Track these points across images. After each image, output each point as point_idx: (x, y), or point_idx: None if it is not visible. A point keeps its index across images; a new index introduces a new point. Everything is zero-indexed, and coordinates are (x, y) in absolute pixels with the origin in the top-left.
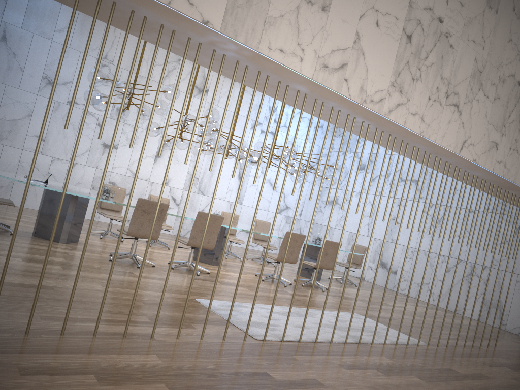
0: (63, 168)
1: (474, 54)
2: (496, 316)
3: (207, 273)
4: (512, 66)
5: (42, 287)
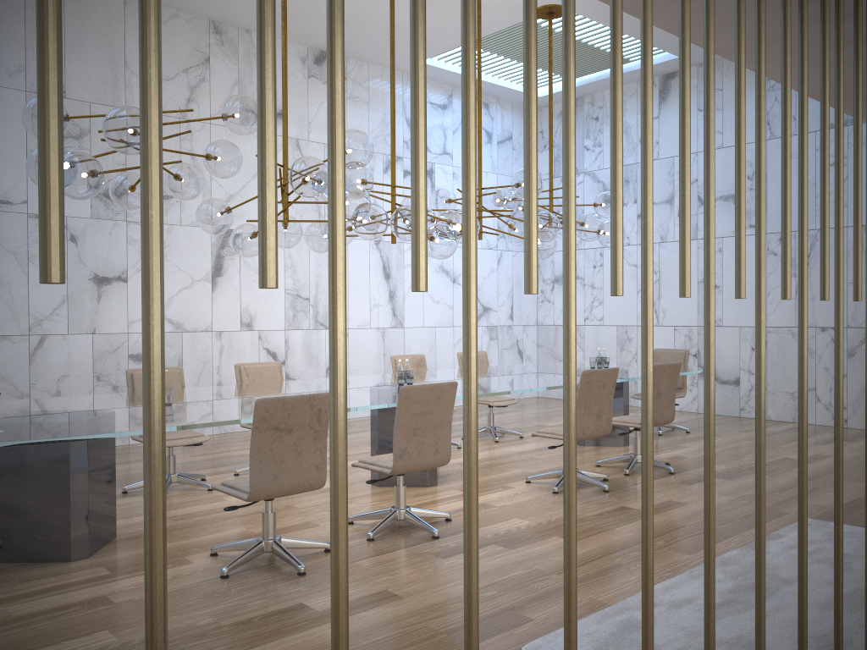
0: (19, 354)
1: None
2: None
3: (447, 520)
4: None
5: None
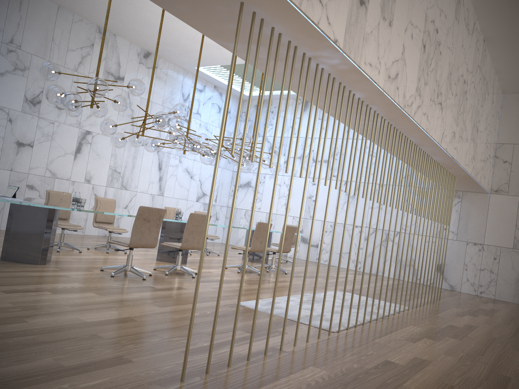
0: None
1: (449, 59)
2: (411, 273)
3: (196, 274)
4: (462, 67)
5: (123, 320)
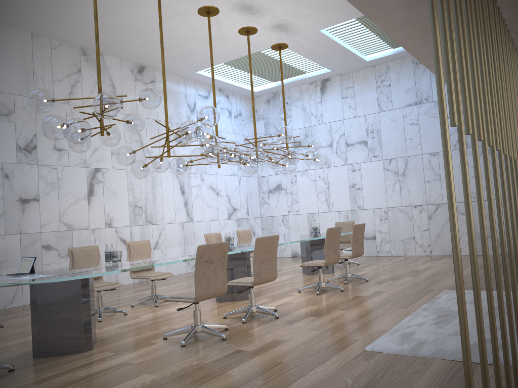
0: None
1: None
2: None
3: (275, 310)
4: None
5: None
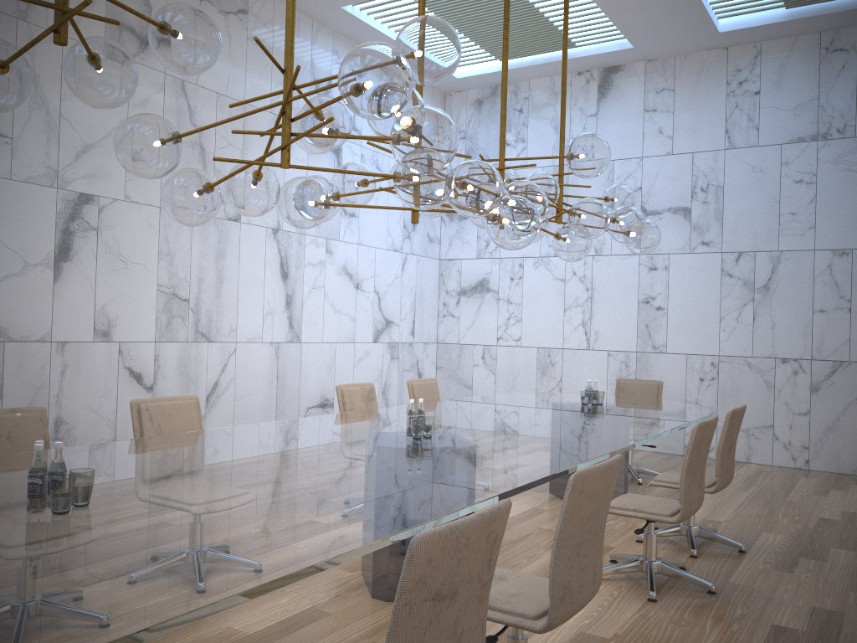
0: None
1: None
2: None
3: None
4: None
5: None
